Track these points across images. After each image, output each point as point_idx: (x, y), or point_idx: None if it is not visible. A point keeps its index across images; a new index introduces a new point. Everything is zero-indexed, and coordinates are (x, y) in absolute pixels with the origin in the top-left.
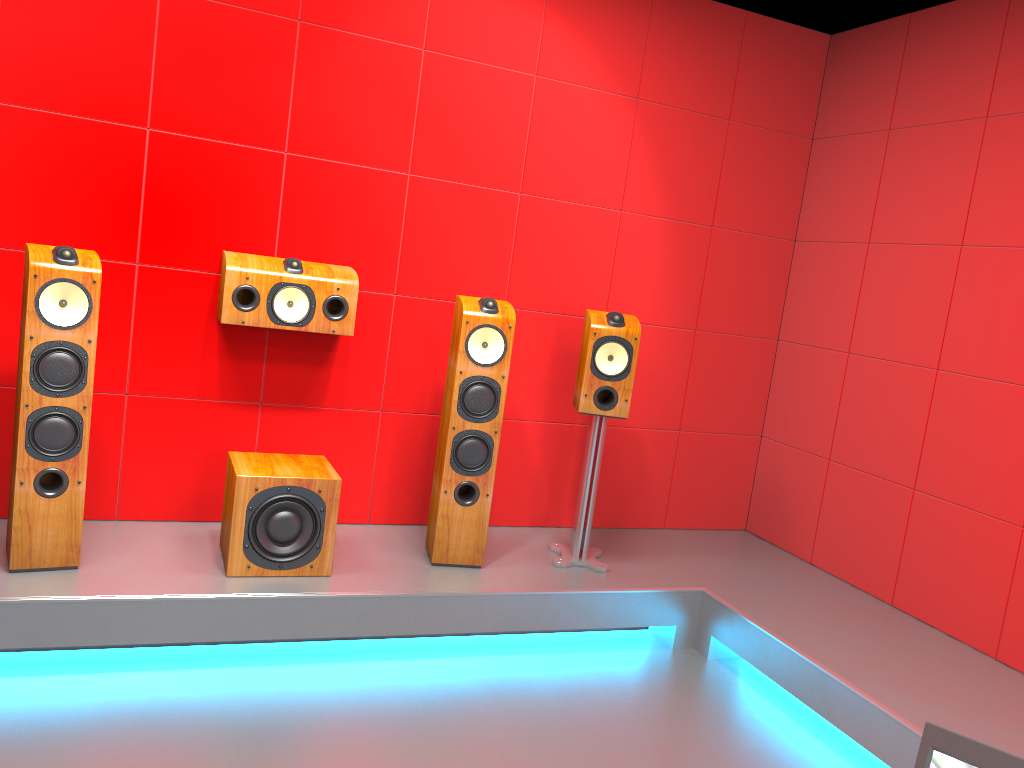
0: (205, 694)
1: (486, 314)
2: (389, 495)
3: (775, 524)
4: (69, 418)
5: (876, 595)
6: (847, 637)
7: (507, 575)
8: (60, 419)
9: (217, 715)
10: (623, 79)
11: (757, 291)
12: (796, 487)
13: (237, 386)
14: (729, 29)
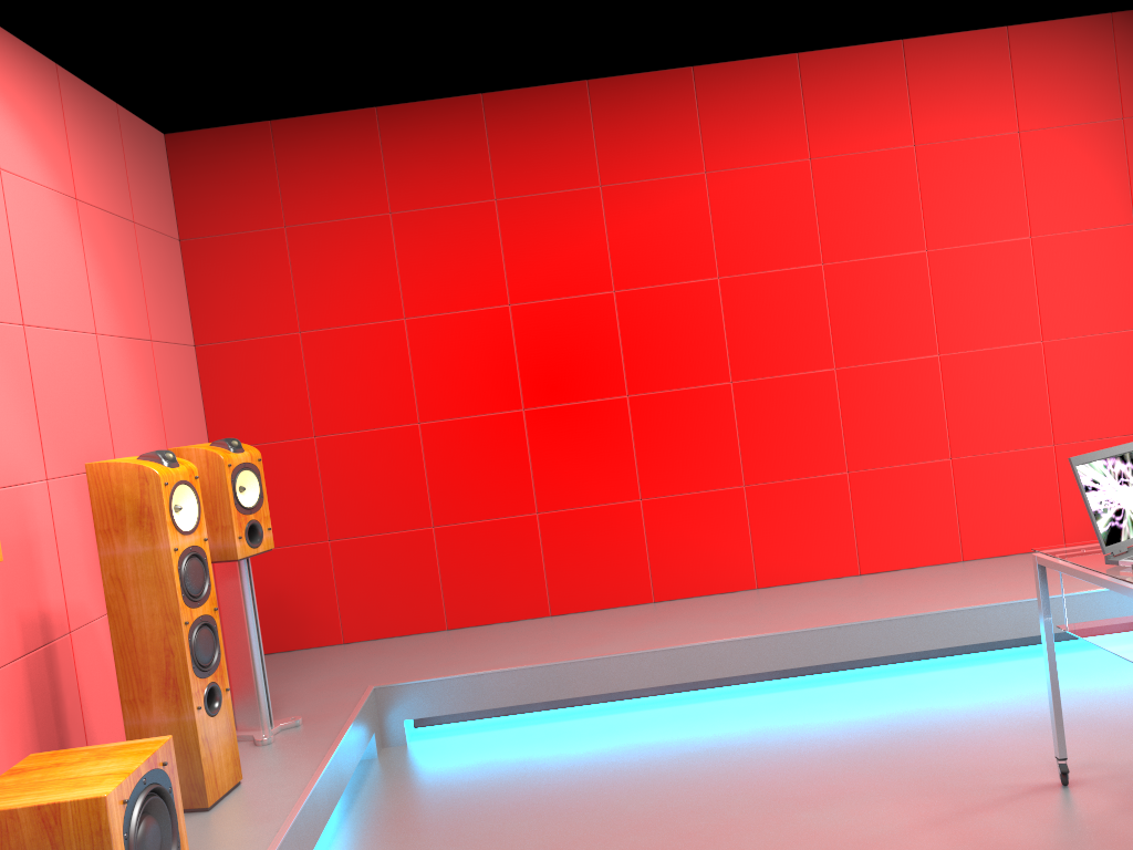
0: None
1: (175, 469)
2: None
3: (282, 631)
4: None
5: (429, 630)
6: (497, 649)
7: (273, 769)
8: None
9: None
10: (63, 175)
11: (190, 403)
12: (297, 583)
13: None
14: (112, 122)
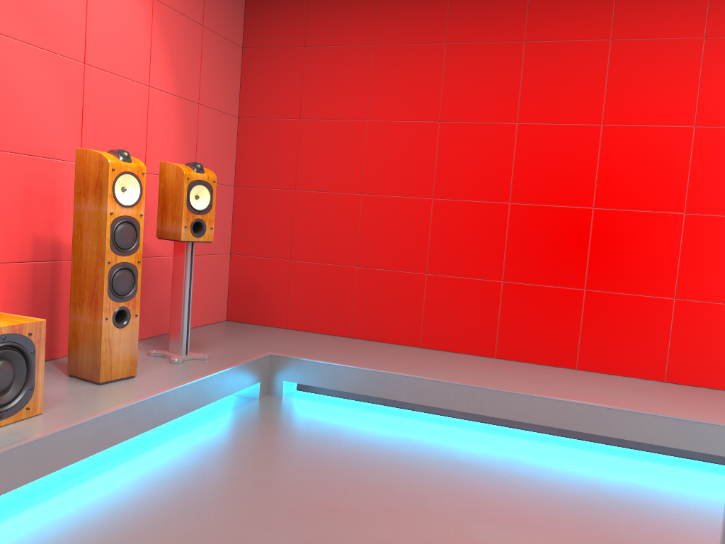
0: None
1: (125, 163)
2: None
3: (253, 310)
4: None
5: (339, 334)
6: (364, 355)
7: (159, 376)
8: None
9: None
10: None
11: (223, 152)
12: (267, 282)
13: None
14: None
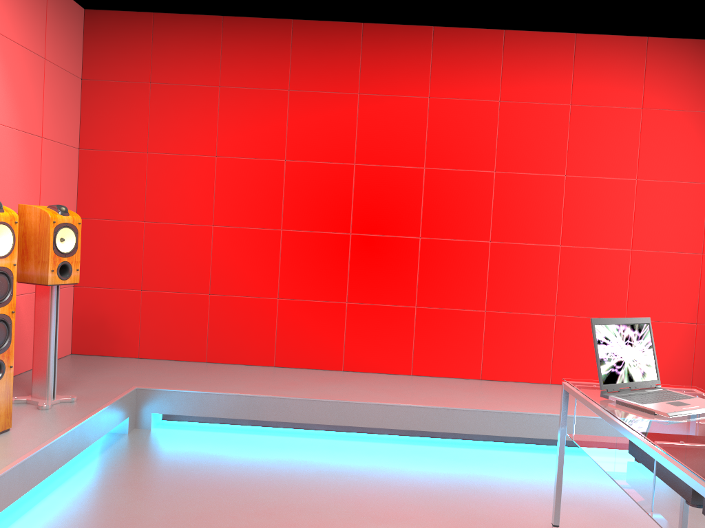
0: None
1: None
2: None
3: (101, 342)
4: None
5: (194, 360)
6: (227, 380)
7: (36, 426)
8: None
9: None
10: None
11: (66, 184)
12: (116, 313)
13: None
14: None
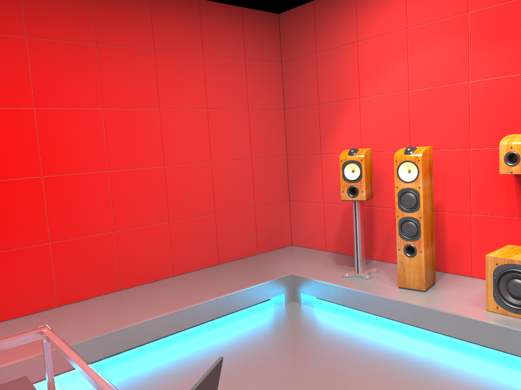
0: (450, 364)
1: None
2: None
3: None
4: (414, 222)
5: None
6: None
7: None
8: (410, 222)
9: (444, 373)
10: None
11: None
12: None
13: None
14: None
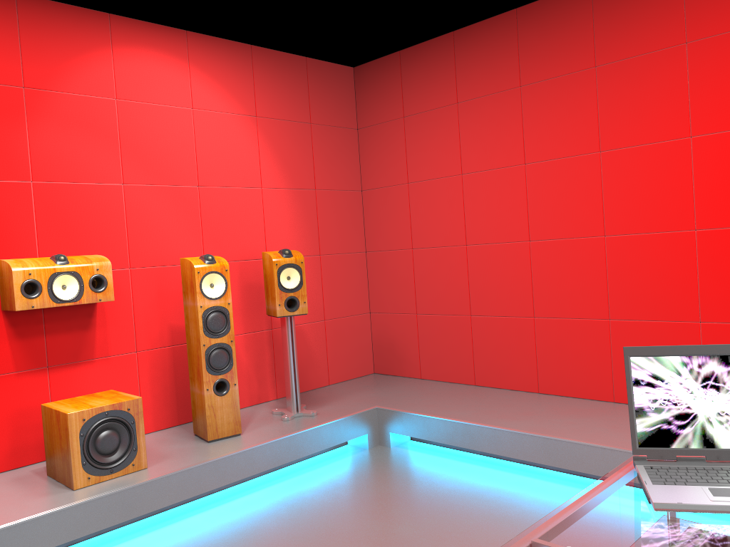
0: None
1: (209, 265)
2: (154, 410)
3: (393, 363)
4: None
5: (465, 383)
6: (466, 405)
7: (260, 433)
8: None
9: None
10: (245, 105)
11: (348, 224)
12: (400, 336)
13: (27, 358)
14: (299, 69)
